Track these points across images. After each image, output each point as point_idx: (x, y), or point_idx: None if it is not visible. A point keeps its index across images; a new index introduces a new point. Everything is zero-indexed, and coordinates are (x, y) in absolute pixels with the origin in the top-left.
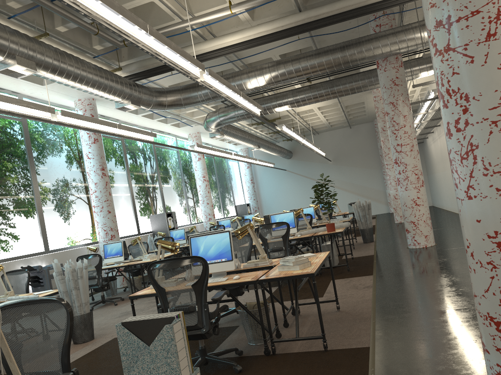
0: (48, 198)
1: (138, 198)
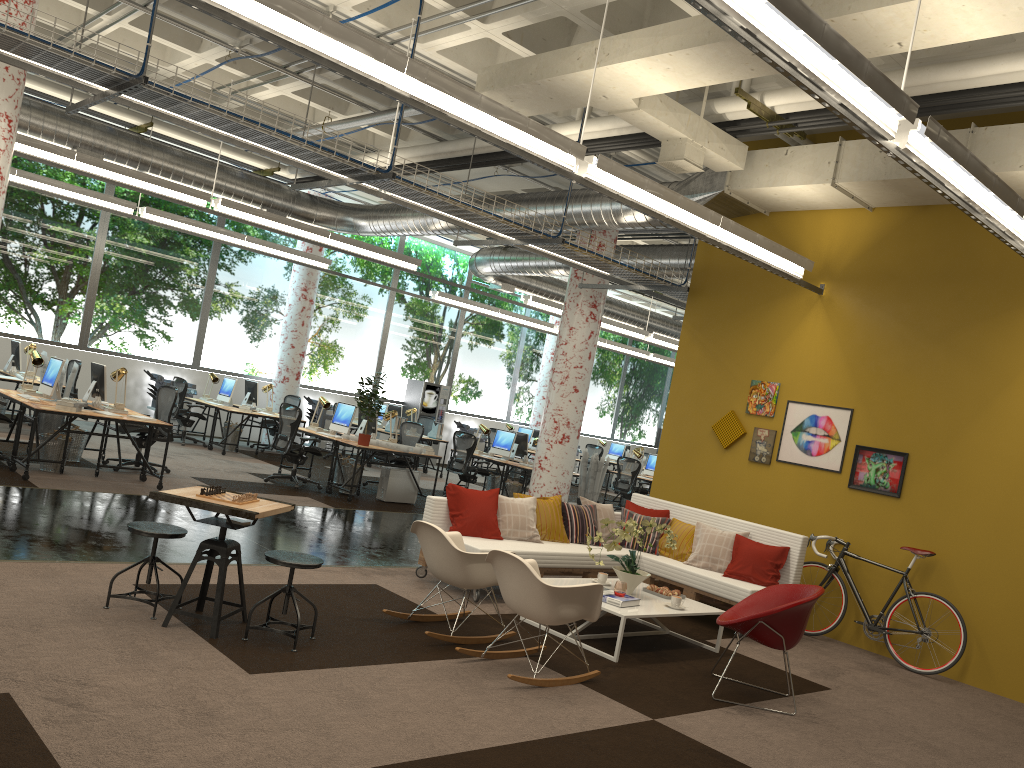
0: (224, 305)
1: (394, 348)
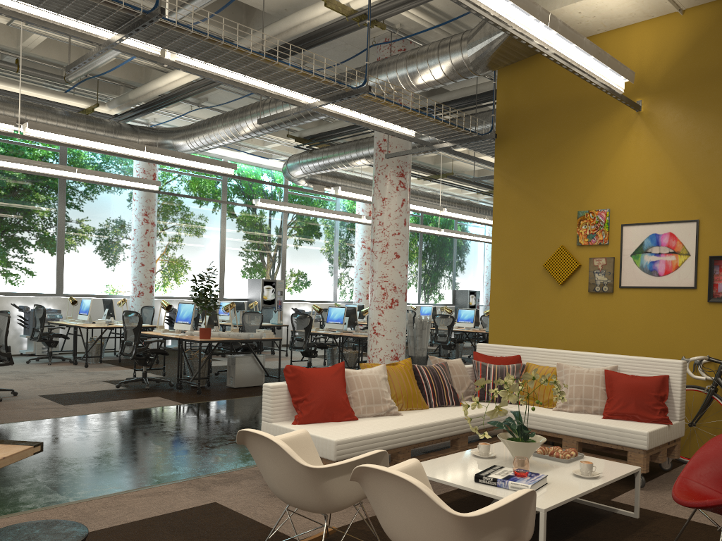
0: (77, 238)
1: (233, 256)
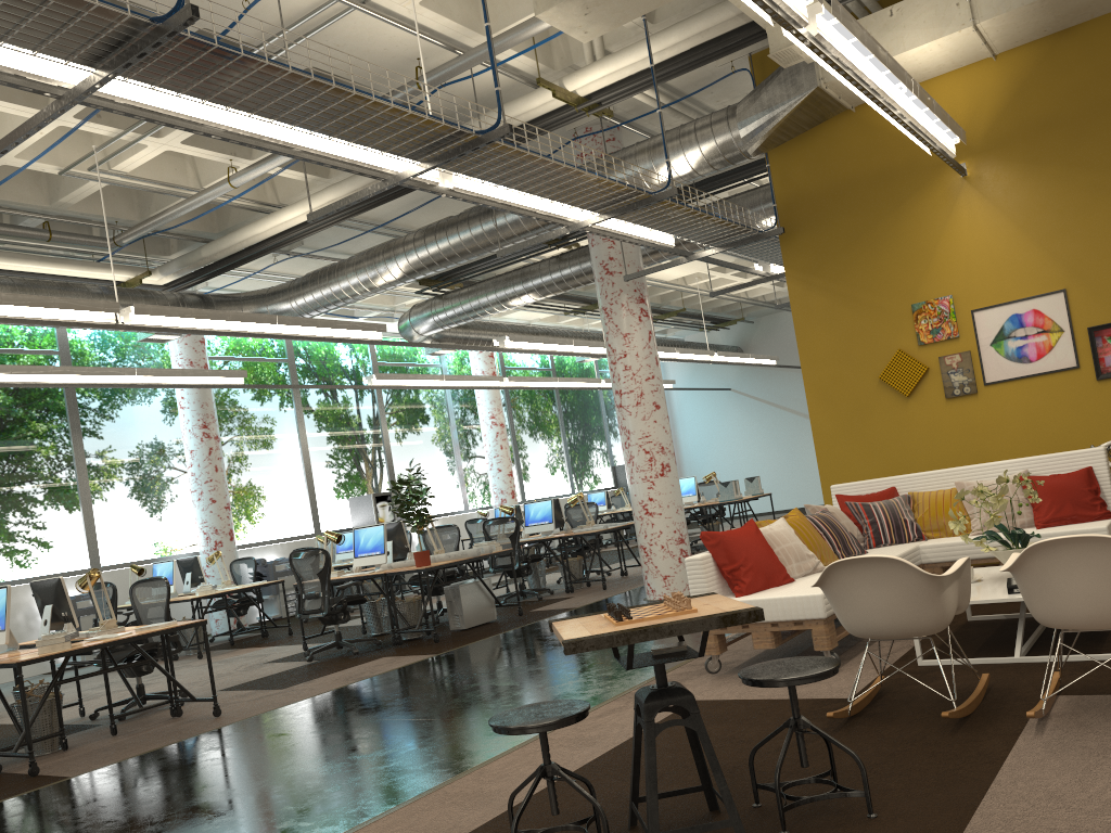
0: (105, 479)
1: (322, 468)
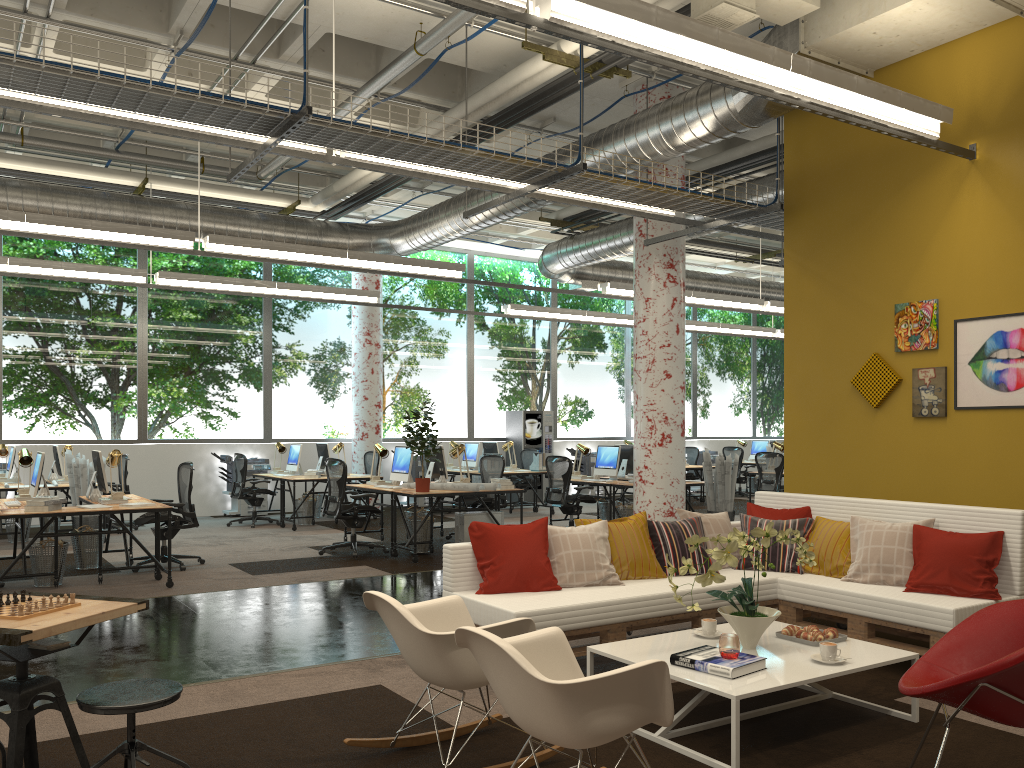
0: (286, 368)
1: (484, 381)
